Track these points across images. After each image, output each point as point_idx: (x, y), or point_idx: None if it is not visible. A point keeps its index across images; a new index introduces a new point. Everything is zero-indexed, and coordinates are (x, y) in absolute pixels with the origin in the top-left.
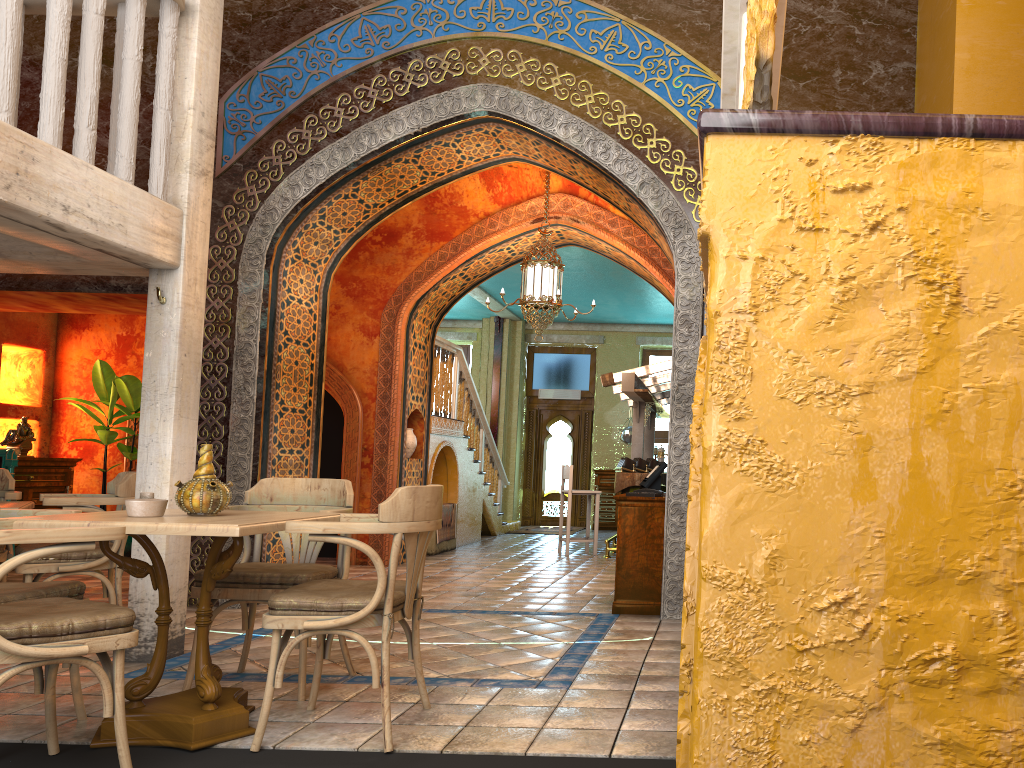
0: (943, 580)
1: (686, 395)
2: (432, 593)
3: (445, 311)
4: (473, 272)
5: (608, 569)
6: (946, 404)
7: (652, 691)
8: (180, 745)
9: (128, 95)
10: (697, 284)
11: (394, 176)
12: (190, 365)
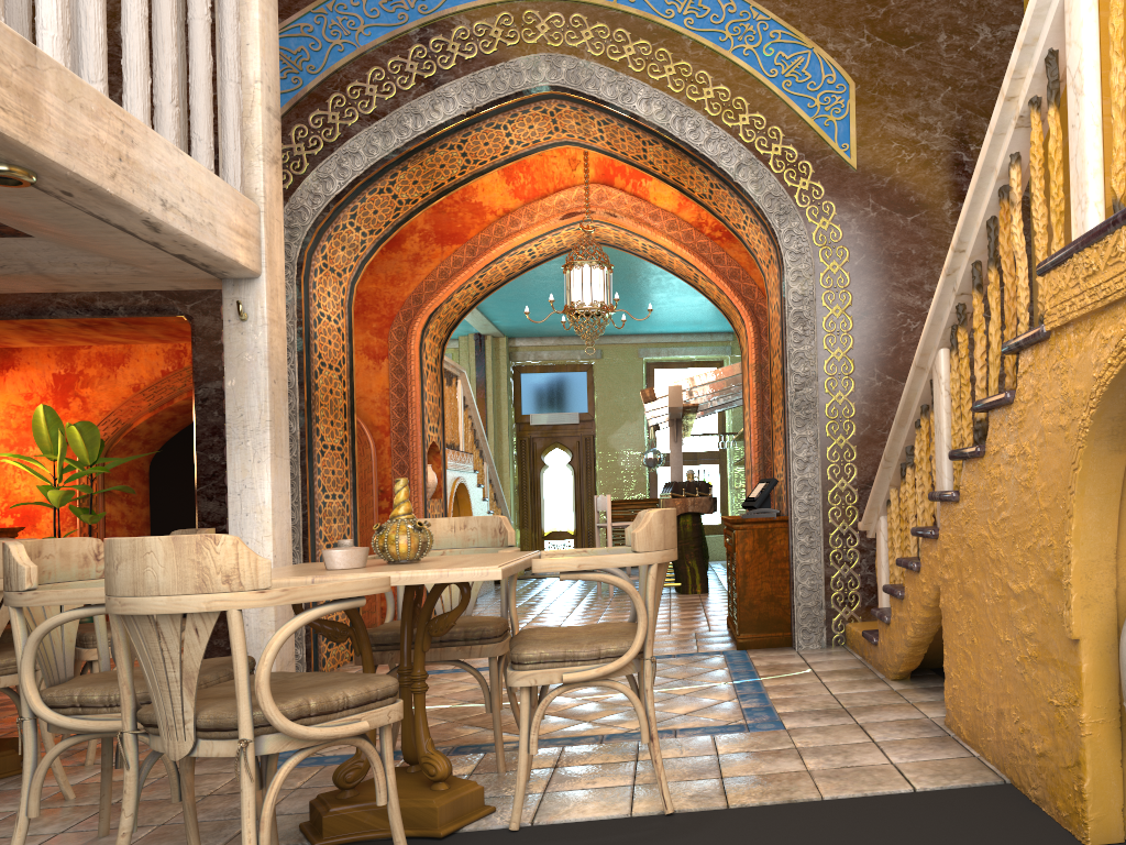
0: None
1: (805, 401)
2: None
3: (454, 326)
4: (488, 279)
5: (675, 606)
6: None
7: (879, 722)
8: (424, 833)
9: (201, 64)
10: (809, 277)
11: (434, 165)
12: (279, 394)
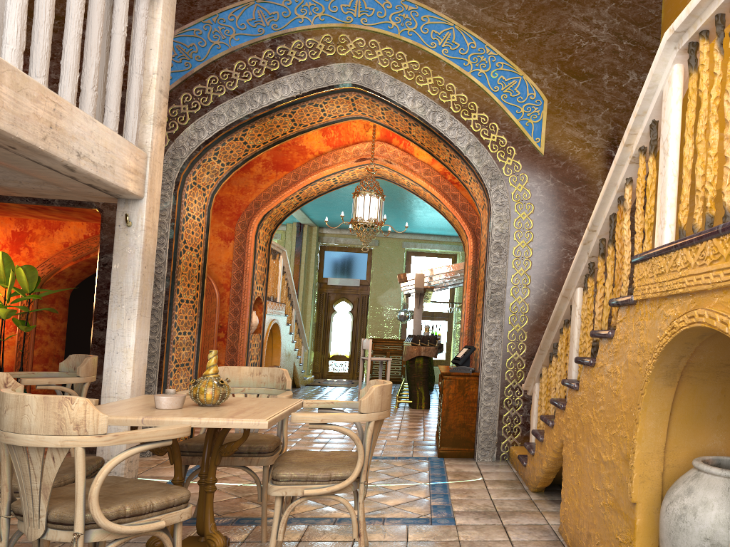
0: None
1: (497, 300)
2: (291, 440)
3: (280, 222)
4: (305, 195)
5: (405, 418)
6: None
7: (517, 525)
8: None
9: (116, 62)
10: (506, 221)
11: (273, 126)
12: (148, 275)
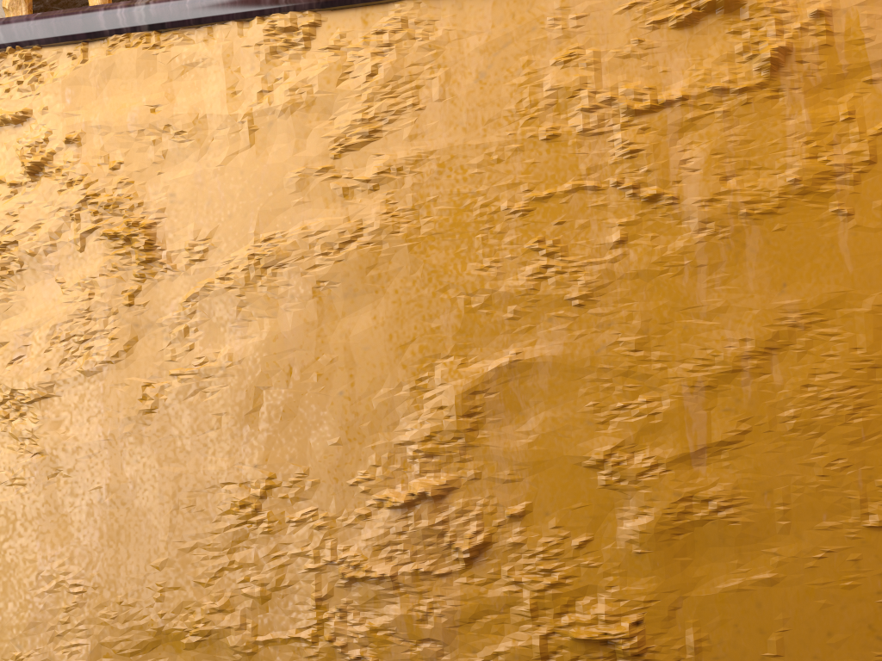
0: (168, 644)
1: None
2: None
3: None
4: None
5: None
6: (149, 401)
7: None
8: None
9: None
10: None
11: None
12: None
